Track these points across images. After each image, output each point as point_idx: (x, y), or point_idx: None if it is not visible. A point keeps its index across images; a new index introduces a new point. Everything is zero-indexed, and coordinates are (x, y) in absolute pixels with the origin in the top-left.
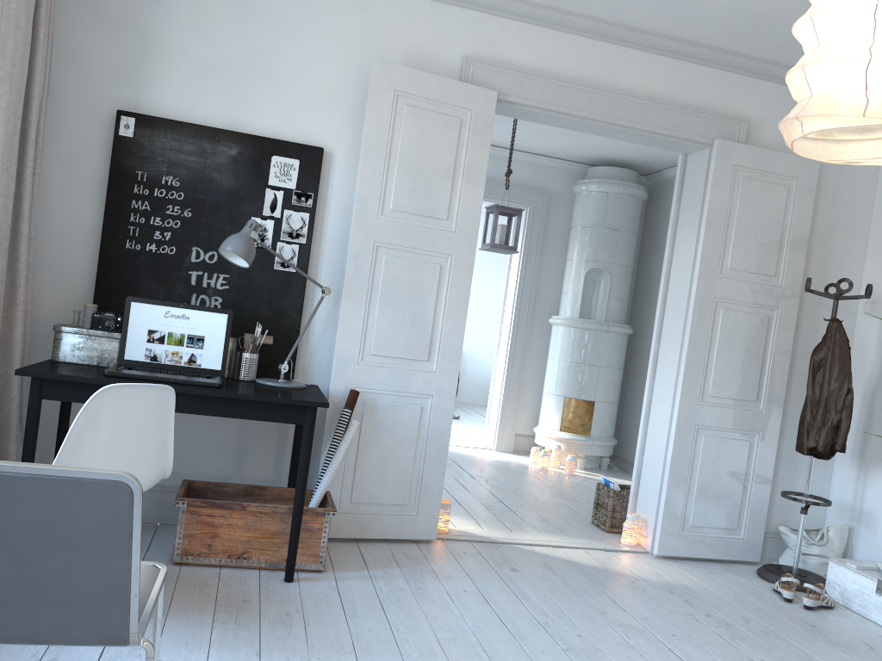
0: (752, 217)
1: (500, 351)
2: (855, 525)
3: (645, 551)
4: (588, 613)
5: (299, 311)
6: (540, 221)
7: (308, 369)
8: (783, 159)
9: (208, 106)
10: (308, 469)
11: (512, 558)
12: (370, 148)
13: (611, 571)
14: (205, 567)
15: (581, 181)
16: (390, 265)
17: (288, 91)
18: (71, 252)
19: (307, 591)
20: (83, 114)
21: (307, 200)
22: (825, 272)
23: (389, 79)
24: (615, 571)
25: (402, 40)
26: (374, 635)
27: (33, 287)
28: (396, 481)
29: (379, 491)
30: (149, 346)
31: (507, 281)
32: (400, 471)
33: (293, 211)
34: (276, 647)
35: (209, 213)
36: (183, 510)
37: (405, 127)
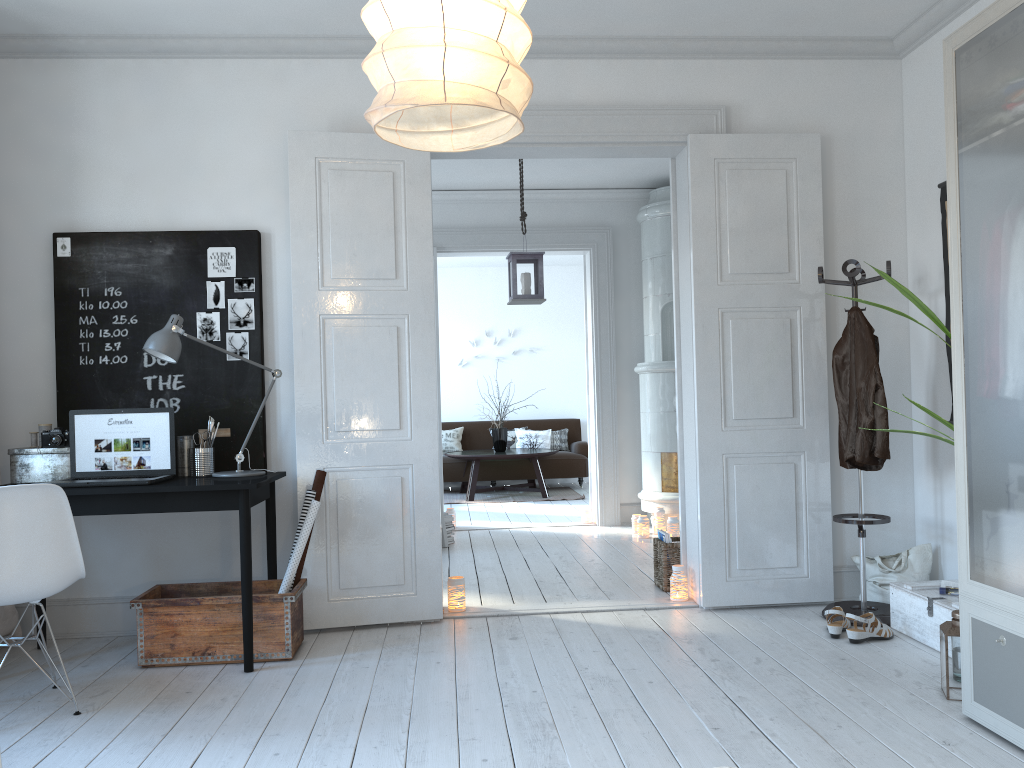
0: (747, 212)
1: (590, 413)
2: (941, 543)
3: (694, 605)
4: (565, 670)
5: (259, 399)
6: (607, 261)
7: (281, 457)
8: (773, 141)
9: (141, 211)
10: (250, 554)
11: (523, 627)
12: (299, 221)
13: (633, 628)
14: (170, 667)
15: (642, 208)
16: (341, 336)
17: (216, 181)
18: (32, 378)
19: (260, 678)
20: (25, 244)
21: (250, 285)
22: (857, 257)
23: (307, 148)
24: (638, 628)
25: (324, 105)
26: (299, 710)
27: (2, 417)
28: (387, 560)
29: (369, 573)
30: (98, 455)
31: (587, 334)
32: (388, 549)
33: (237, 299)
34: (188, 728)
35: (155, 316)
36: (141, 612)
37: (333, 193)
